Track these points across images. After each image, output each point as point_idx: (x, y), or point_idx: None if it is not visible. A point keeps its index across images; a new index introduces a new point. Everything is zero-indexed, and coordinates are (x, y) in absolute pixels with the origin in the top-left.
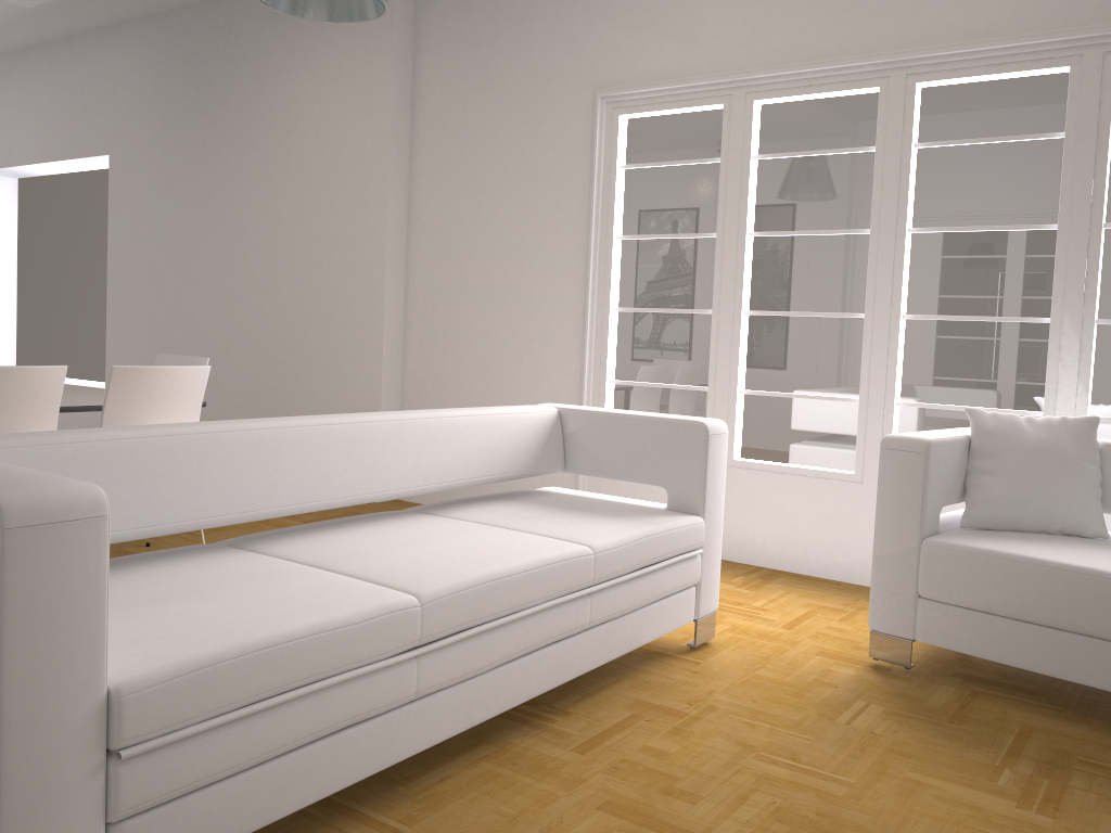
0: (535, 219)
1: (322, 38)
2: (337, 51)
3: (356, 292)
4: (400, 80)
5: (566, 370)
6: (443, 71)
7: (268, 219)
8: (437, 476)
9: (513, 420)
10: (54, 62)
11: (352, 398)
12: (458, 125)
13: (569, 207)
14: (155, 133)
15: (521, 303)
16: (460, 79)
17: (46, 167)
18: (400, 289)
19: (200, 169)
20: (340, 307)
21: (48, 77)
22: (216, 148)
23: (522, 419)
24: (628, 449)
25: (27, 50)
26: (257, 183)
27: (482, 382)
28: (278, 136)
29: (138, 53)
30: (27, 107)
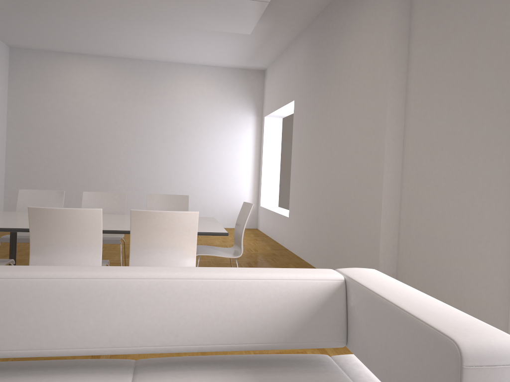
0: (480, 99)
1: (362, 8)
2: (368, 13)
3: (371, 164)
4: (399, 19)
5: (502, 228)
6: (425, 4)
7: (339, 123)
8: (131, 339)
9: (264, 286)
10: (283, 61)
11: (367, 234)
12: (433, 39)
13: (506, 84)
14: (306, 85)
15: (469, 169)
16: (435, 6)
17: (283, 111)
18: (398, 161)
19: (318, 100)
20: (364, 174)
21: (281, 68)
22: (323, 87)
23: (279, 286)
24: (387, 347)
25: (277, 58)
26: (336, 103)
27: (442, 231)
28: (344, 73)
29: (303, 46)
30: (276, 84)
